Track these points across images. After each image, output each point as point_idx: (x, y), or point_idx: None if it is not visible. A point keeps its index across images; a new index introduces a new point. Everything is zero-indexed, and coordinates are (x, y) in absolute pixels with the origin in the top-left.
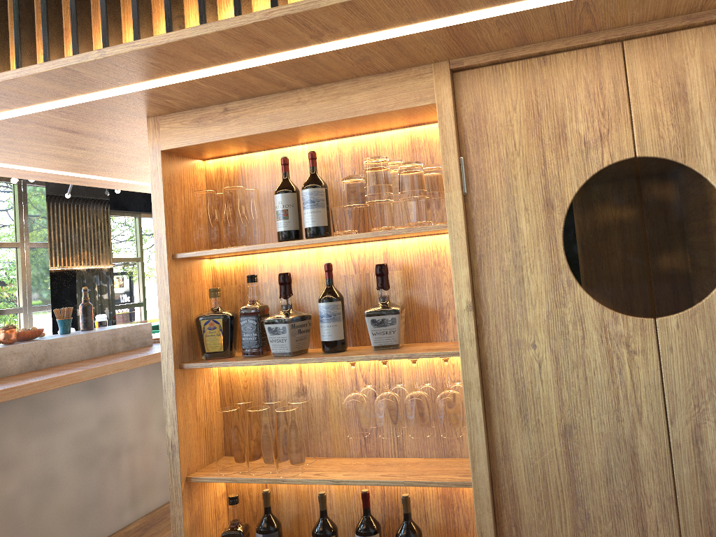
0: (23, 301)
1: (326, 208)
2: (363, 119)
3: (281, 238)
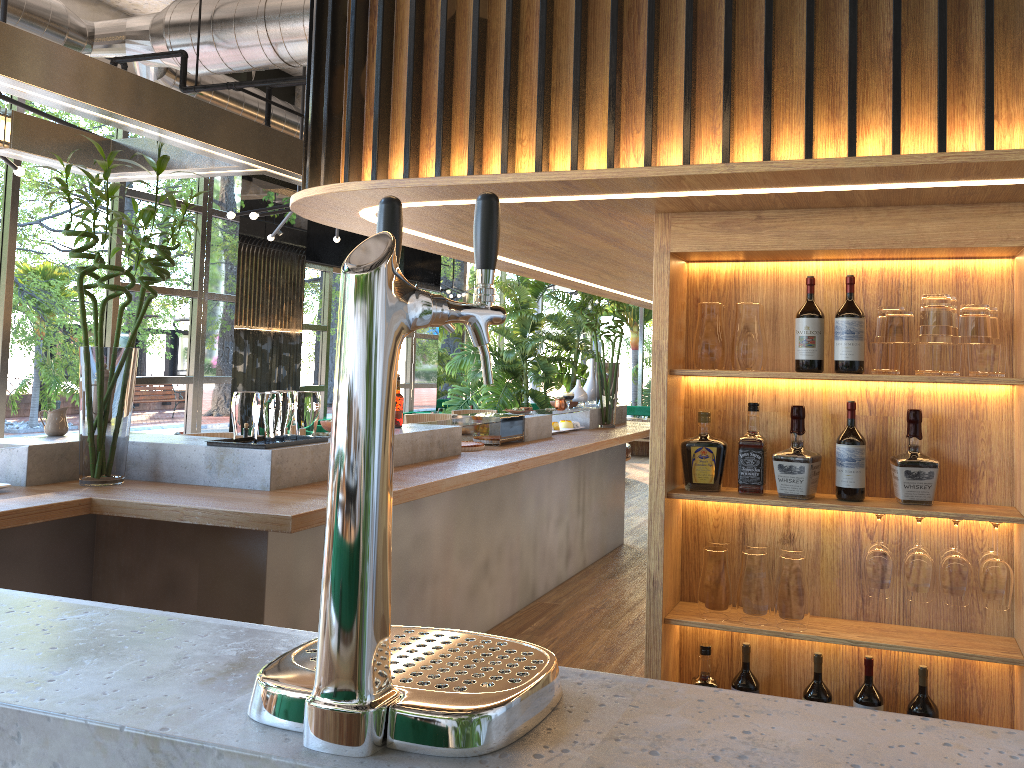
0: (194, 369)
1: (863, 340)
2: (924, 250)
3: (804, 368)
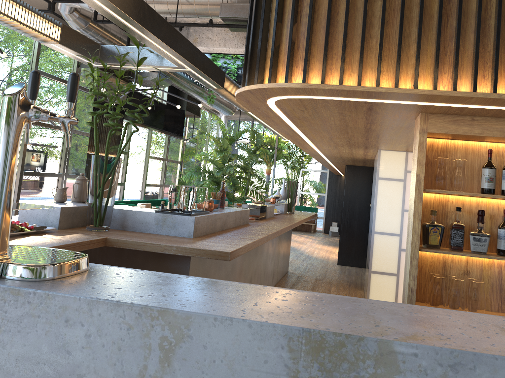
0: (63, 169)
1: None
2: None
3: (487, 192)
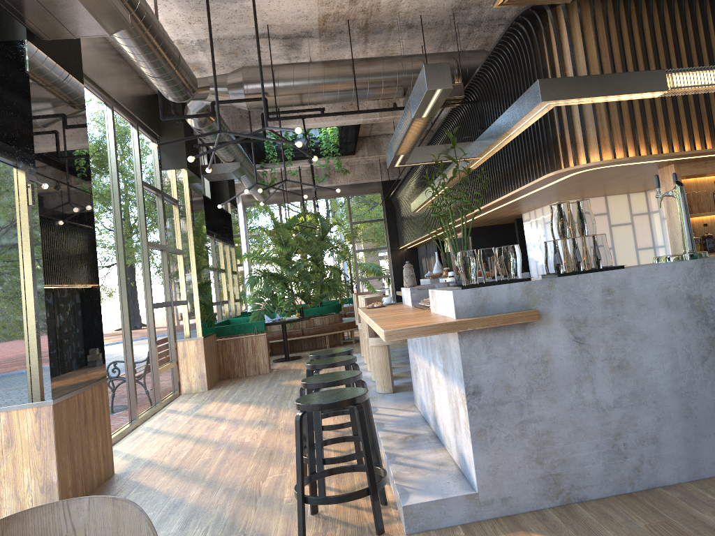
0: (170, 296)
1: None
2: None
3: None
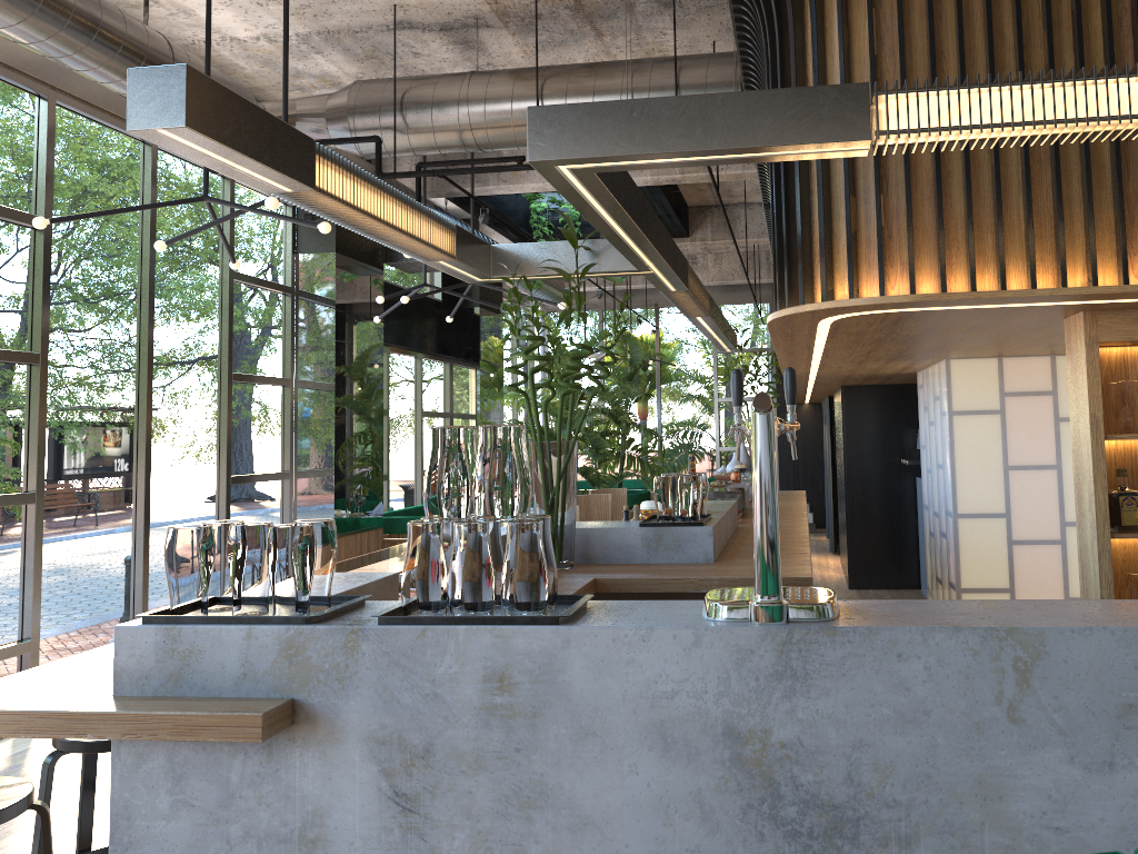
0: (290, 463)
1: None
2: None
3: None
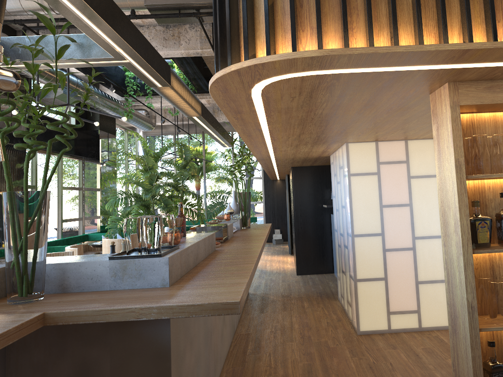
0: None
1: None
2: None
3: None
